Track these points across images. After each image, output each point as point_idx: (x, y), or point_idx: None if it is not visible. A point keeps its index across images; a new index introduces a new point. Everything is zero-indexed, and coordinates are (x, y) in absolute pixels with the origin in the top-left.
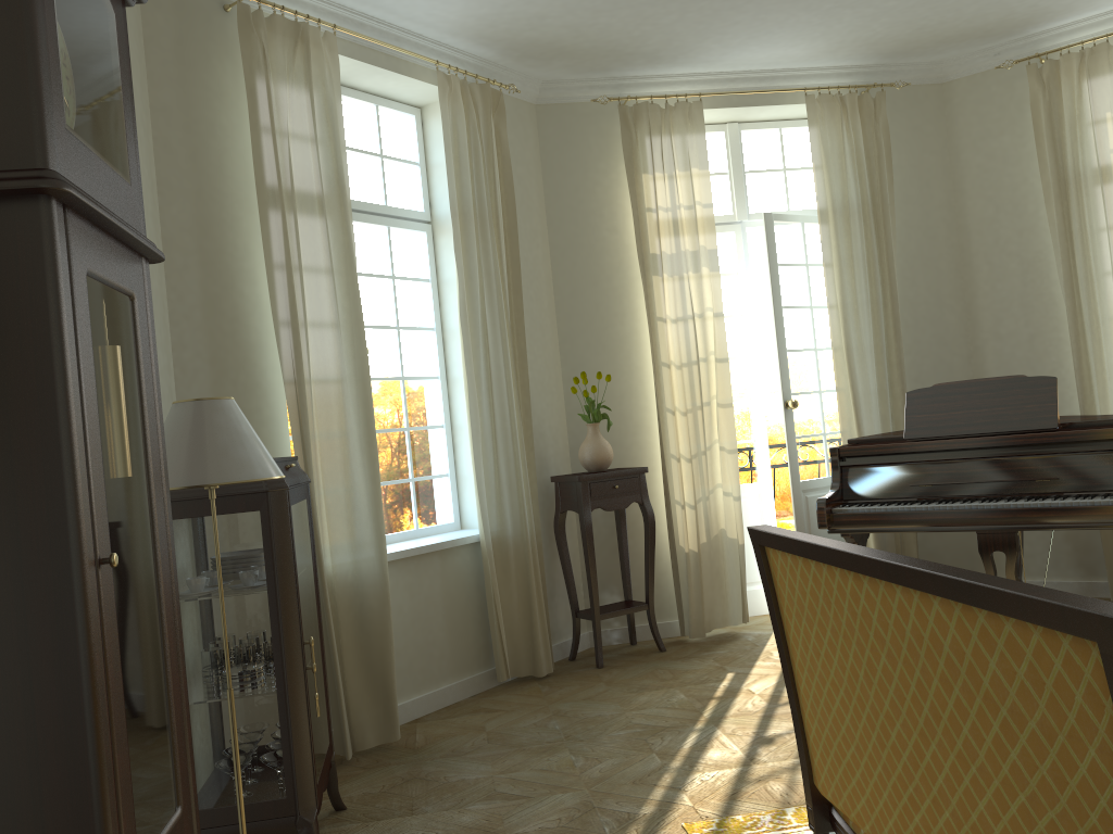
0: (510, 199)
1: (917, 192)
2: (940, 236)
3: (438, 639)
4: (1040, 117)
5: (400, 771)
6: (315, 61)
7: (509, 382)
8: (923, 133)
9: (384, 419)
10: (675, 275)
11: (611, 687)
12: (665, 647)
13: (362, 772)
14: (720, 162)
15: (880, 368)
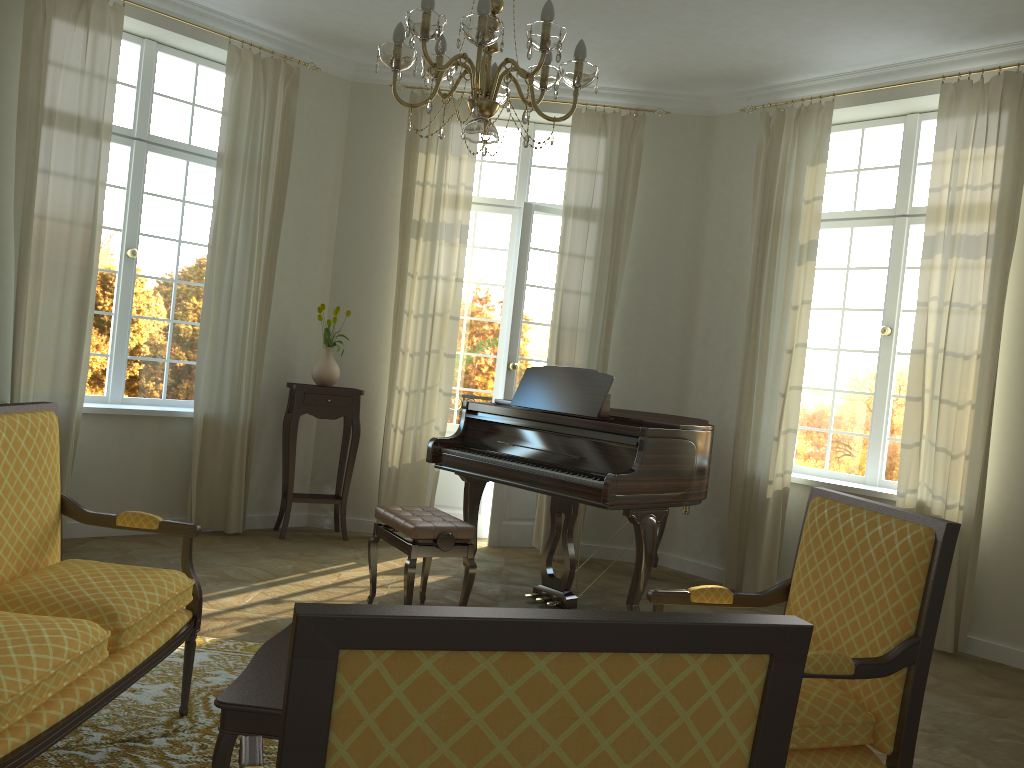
0: (287, 155)
1: (666, 208)
2: (679, 249)
3: (141, 483)
4: (761, 160)
5: None
6: (98, 24)
7: (248, 299)
8: (683, 157)
9: (149, 309)
10: (428, 240)
11: (259, 551)
12: (353, 538)
13: None
14: (512, 154)
15: (591, 351)
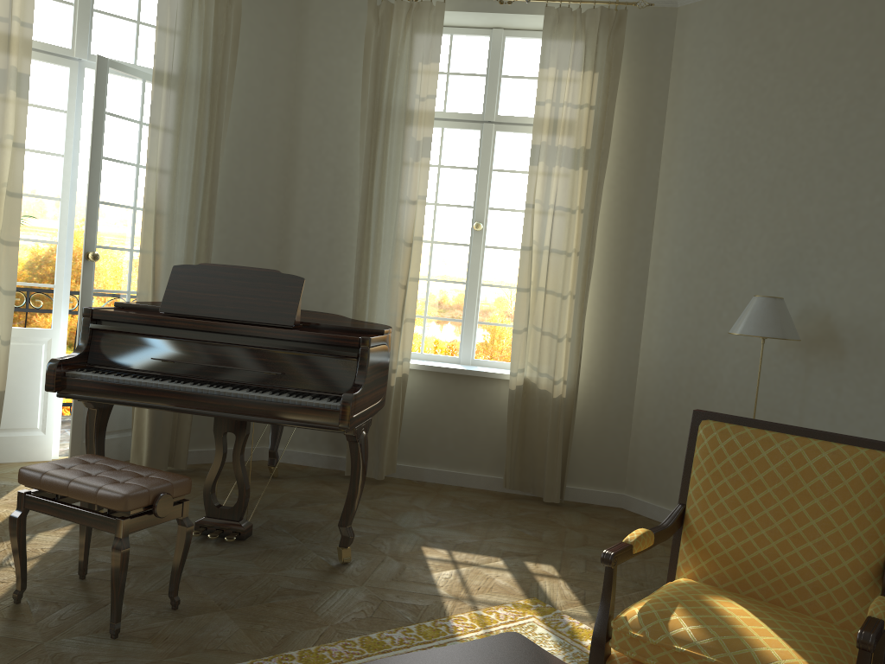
0: None
1: (261, 85)
2: (275, 131)
3: None
4: (371, 49)
5: None
6: None
7: None
8: (277, 31)
9: None
10: None
11: None
12: None
13: None
14: None
15: (191, 240)
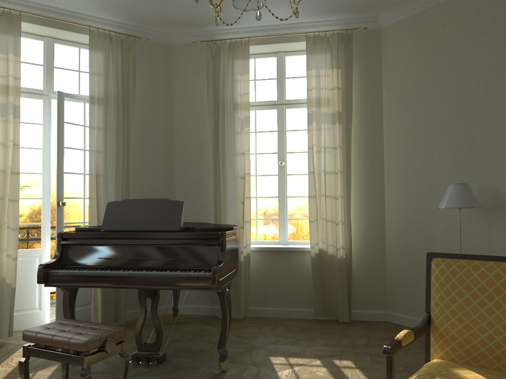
0: None
1: (150, 98)
2: (160, 123)
3: None
4: (210, 71)
5: None
6: None
7: None
8: (156, 68)
9: None
10: None
11: None
12: None
13: None
14: (38, 58)
15: (117, 188)
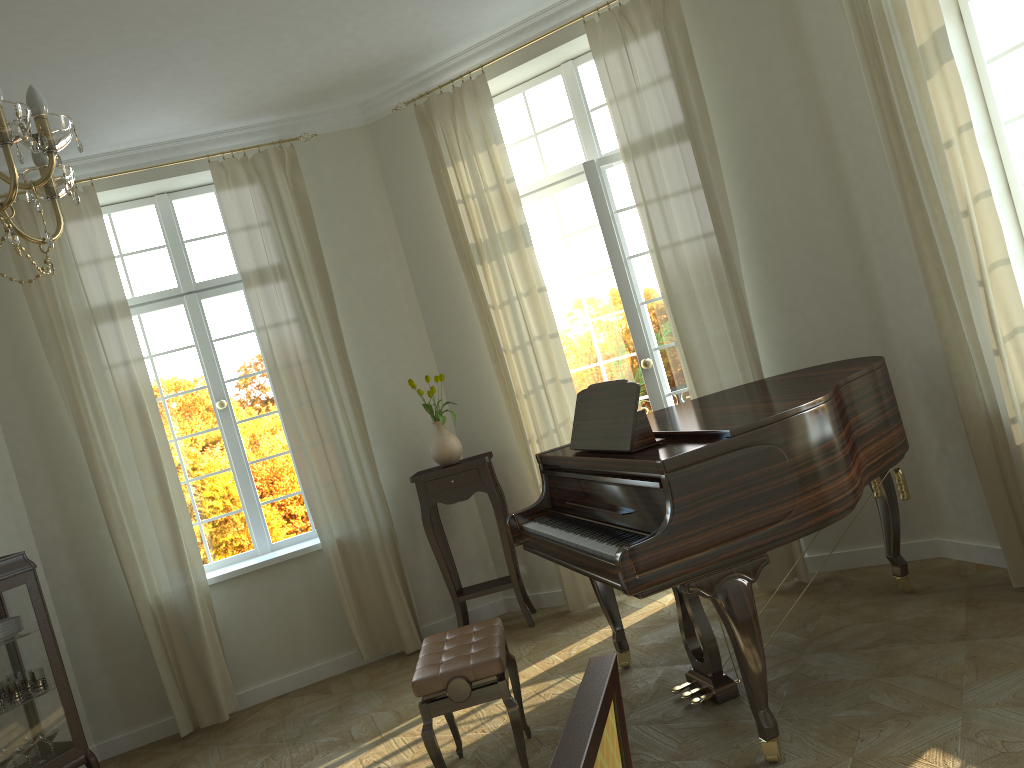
0: (315, 241)
1: (757, 80)
2: (796, 124)
3: (306, 627)
4: None
5: (186, 754)
6: (77, 215)
7: (332, 407)
8: (752, 2)
9: (264, 449)
10: (493, 260)
11: None
12: (543, 620)
13: (175, 750)
14: (564, 108)
15: (725, 310)
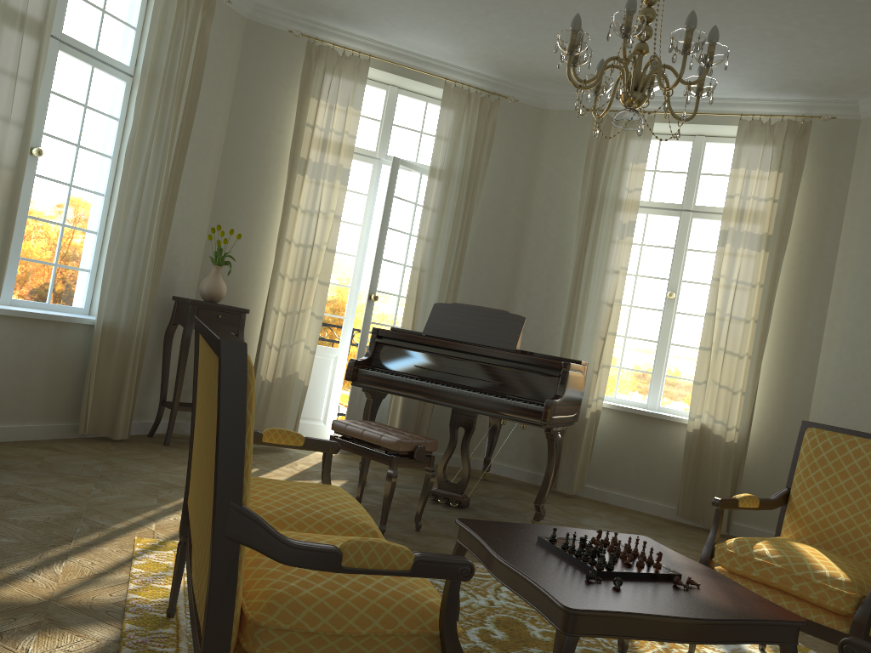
0: (198, 79)
1: (505, 178)
2: (511, 213)
3: (35, 388)
4: (592, 152)
5: None
6: None
7: (154, 213)
8: (520, 138)
9: (44, 211)
10: (314, 178)
11: (163, 457)
12: None
13: None
14: (377, 111)
15: (442, 290)
